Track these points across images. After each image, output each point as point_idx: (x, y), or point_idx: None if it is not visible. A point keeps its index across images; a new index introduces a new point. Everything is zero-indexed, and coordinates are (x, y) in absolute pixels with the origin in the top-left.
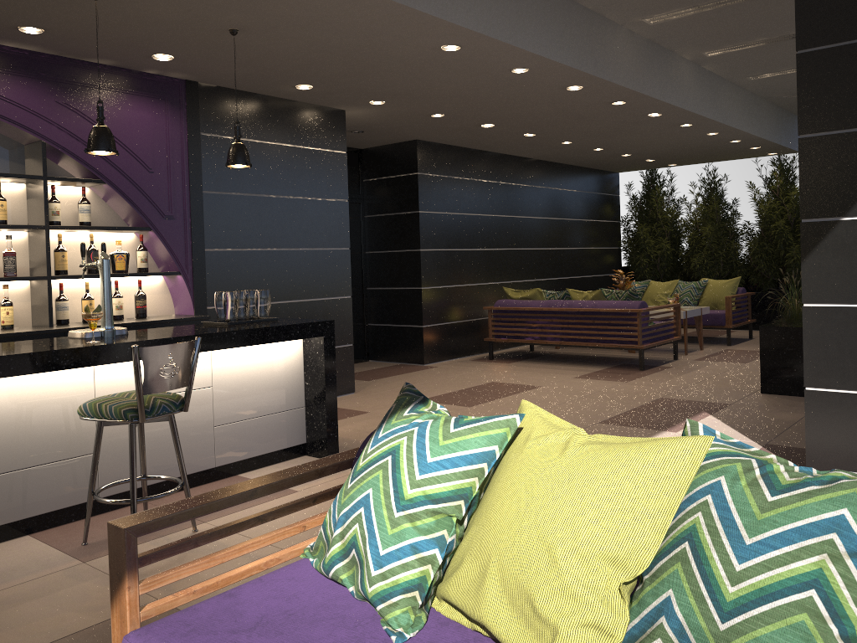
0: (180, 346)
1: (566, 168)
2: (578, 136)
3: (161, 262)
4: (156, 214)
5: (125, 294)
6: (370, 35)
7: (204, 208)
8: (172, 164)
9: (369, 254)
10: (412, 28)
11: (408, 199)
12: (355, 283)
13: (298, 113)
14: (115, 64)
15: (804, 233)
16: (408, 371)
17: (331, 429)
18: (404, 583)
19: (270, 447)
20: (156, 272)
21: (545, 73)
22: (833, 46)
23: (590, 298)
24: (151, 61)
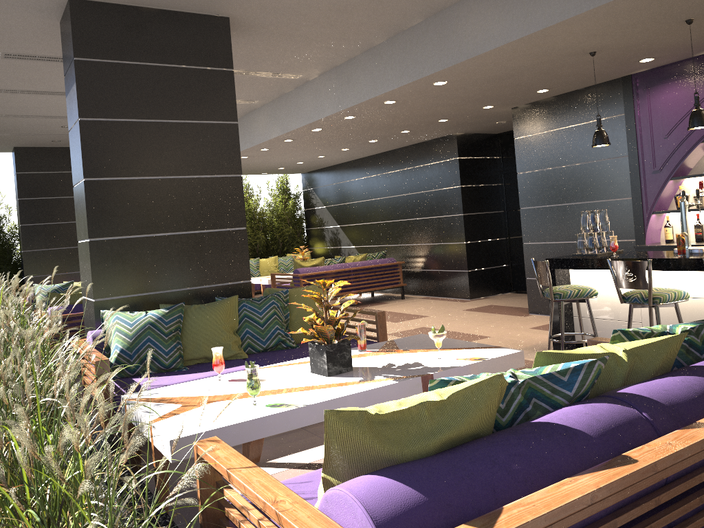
0: None
1: None
2: None
3: None
4: None
5: None
6: None
7: None
8: None
9: None
10: None
11: None
12: None
13: None
14: None
15: None
16: None
17: None
18: None
19: None
20: None
21: None
22: None
23: None
24: None
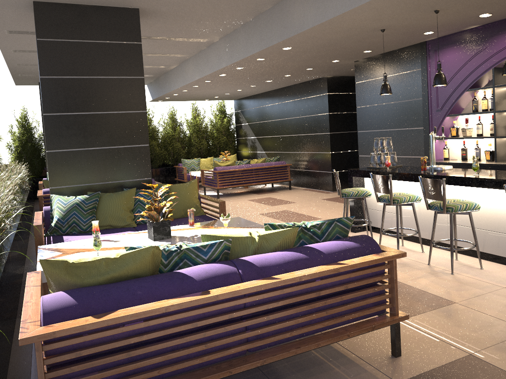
0: None
1: None
2: None
3: None
4: None
5: None
6: None
7: None
8: None
9: None
10: None
11: None
12: None
13: None
14: None
15: None
16: None
17: None
18: None
19: None
20: None
21: None
22: None
23: None
24: None
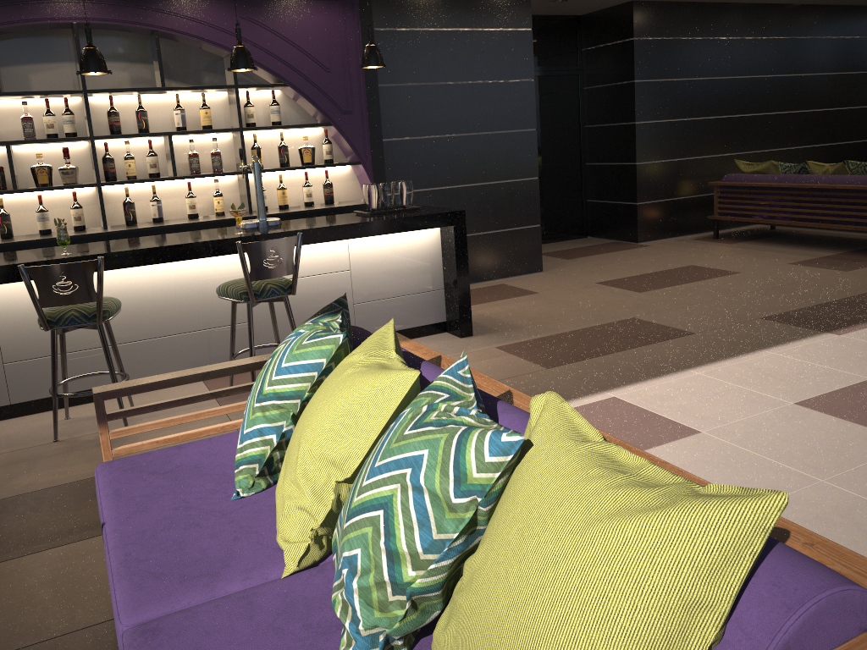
0: (280, 241)
1: (845, 11)
2: None
3: (346, 153)
4: (335, 110)
5: (317, 182)
6: None
7: (380, 101)
8: (348, 62)
9: (587, 128)
10: None
11: (624, 68)
12: (572, 159)
13: None
14: None
15: None
16: (616, 250)
17: (464, 311)
18: (248, 457)
19: (409, 324)
20: (338, 163)
21: None
22: None
23: (830, 172)
24: None
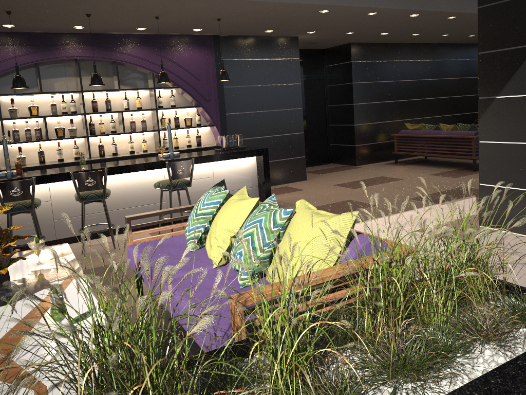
0: (185, 162)
1: (460, 46)
2: (449, 32)
3: (207, 120)
4: (202, 99)
5: (192, 135)
6: (280, 12)
7: (224, 95)
8: (208, 76)
9: (329, 106)
10: (297, 8)
11: (347, 76)
12: (321, 122)
13: (271, 42)
14: (180, 34)
15: (480, 104)
16: (345, 169)
17: (268, 196)
18: (192, 237)
19: None
20: (204, 125)
21: (388, 12)
22: (494, 4)
23: (450, 129)
24: (194, 31)
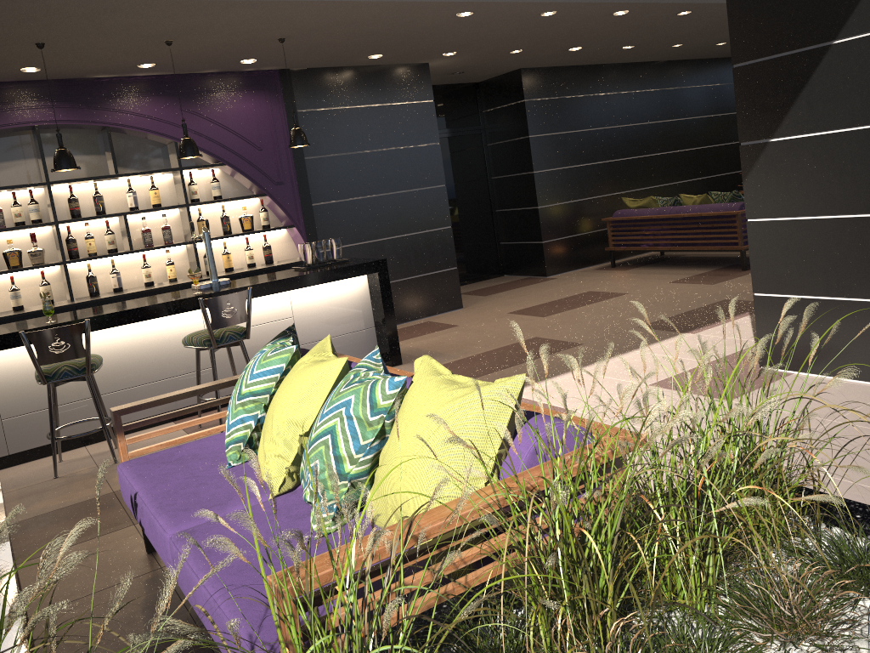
0: (234, 295)
1: (704, 63)
2: (683, 39)
3: (281, 218)
4: (268, 183)
5: (257, 246)
6: (388, 20)
7: (308, 171)
8: (276, 140)
9: (494, 179)
10: (416, 10)
11: (519, 126)
12: (483, 207)
13: (382, 75)
14: (220, 71)
15: (743, 155)
16: (528, 284)
17: (393, 344)
18: (235, 439)
19: None
20: (275, 227)
21: (575, 10)
22: None
23: (698, 202)
24: (243, 64)
